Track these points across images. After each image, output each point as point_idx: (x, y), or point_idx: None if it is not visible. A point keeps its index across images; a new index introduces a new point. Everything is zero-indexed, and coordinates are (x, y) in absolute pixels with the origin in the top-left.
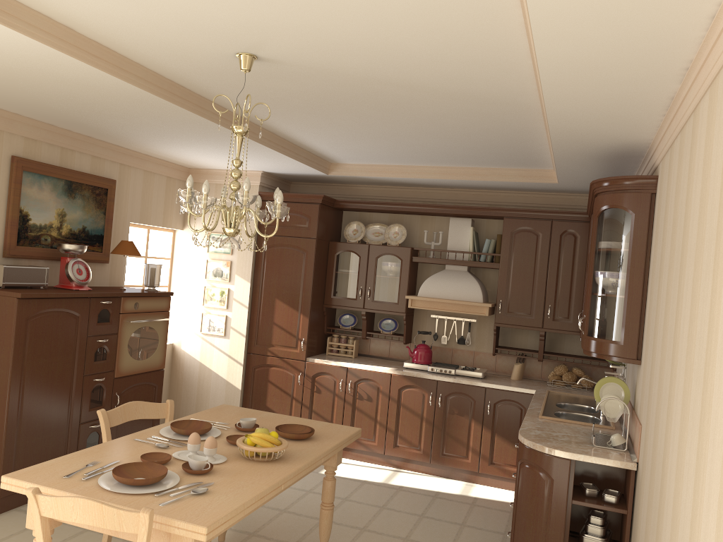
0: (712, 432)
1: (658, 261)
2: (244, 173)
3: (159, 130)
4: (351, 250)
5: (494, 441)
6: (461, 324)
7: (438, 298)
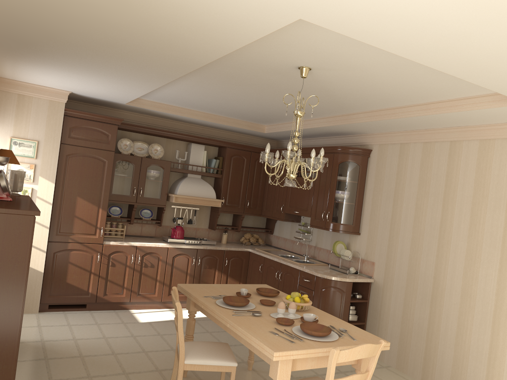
0: None
1: (388, 191)
2: (52, 91)
3: (101, 66)
4: (128, 160)
5: (227, 281)
6: (189, 211)
7: (190, 196)
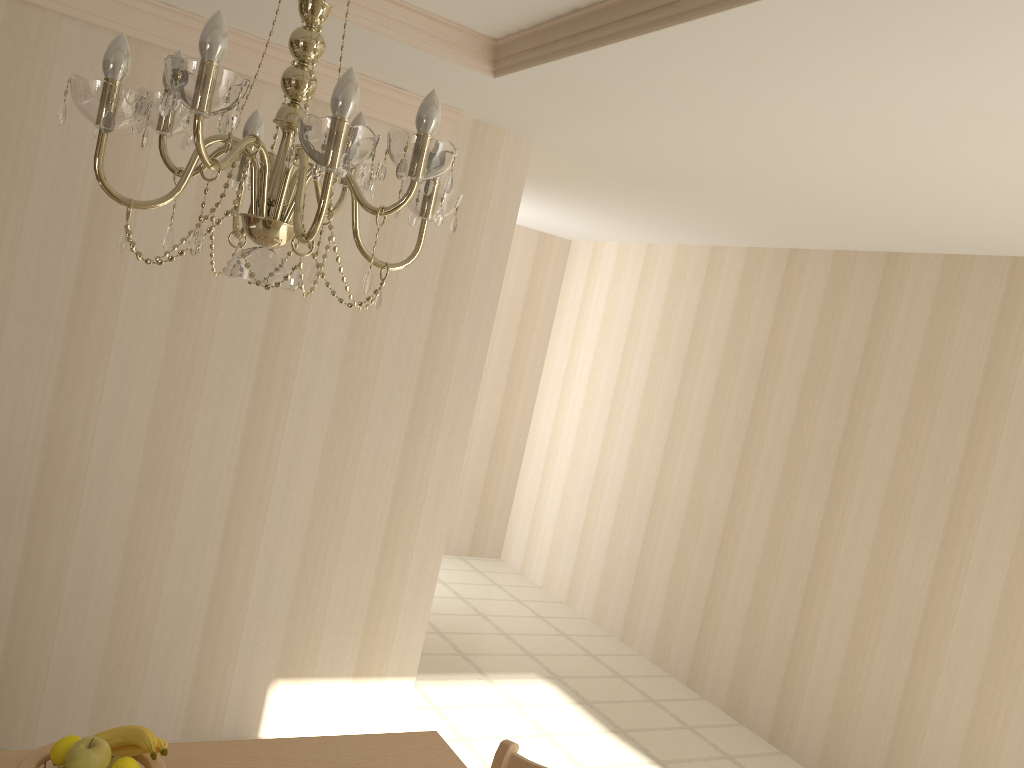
0: (298, 395)
1: None
2: None
3: None
4: None
5: None
6: None
7: None
